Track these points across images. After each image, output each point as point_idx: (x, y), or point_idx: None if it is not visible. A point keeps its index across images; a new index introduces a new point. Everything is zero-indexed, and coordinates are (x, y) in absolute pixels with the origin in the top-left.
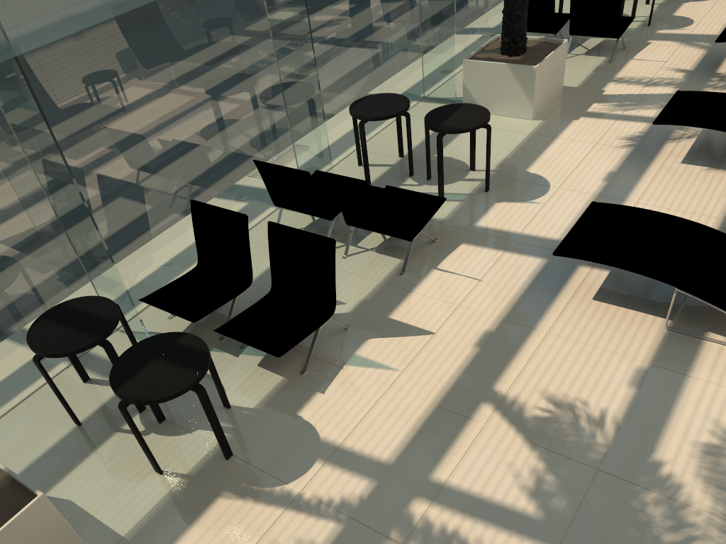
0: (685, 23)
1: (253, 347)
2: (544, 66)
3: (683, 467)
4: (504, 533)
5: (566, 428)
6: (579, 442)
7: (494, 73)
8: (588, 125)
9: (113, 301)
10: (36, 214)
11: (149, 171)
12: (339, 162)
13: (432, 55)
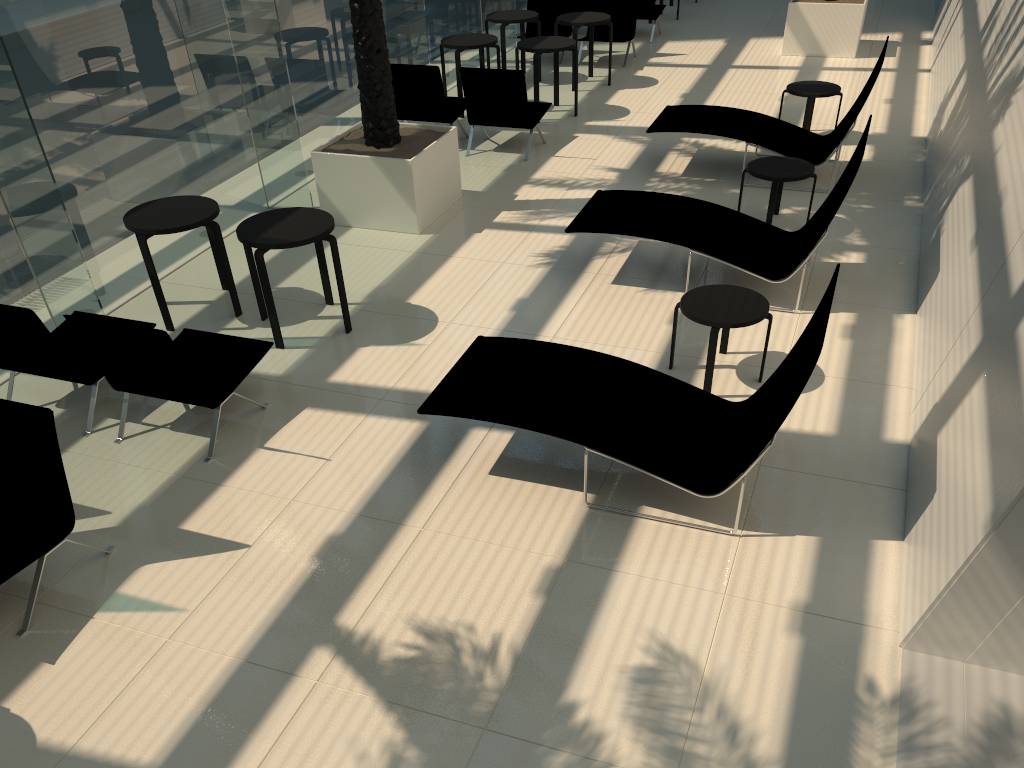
0: (620, 113)
1: None
2: (425, 160)
3: (605, 707)
4: None
5: (442, 671)
6: (459, 689)
7: (357, 170)
8: (494, 239)
9: None
10: None
11: None
12: (129, 301)
13: (269, 147)
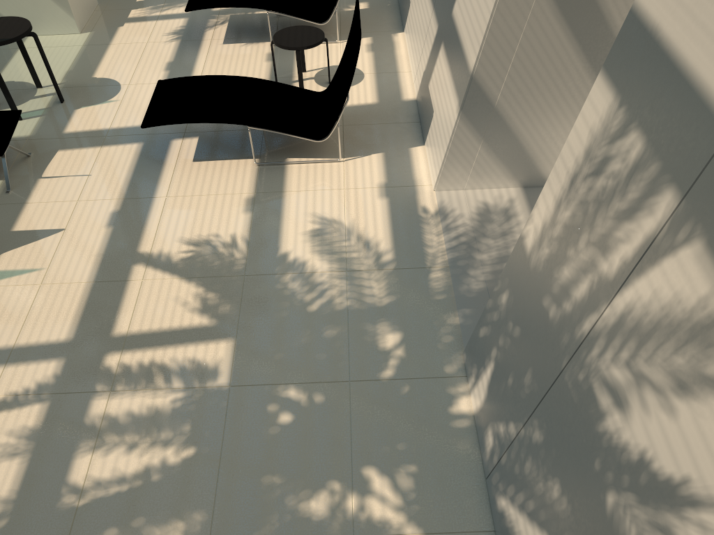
0: None
1: None
2: None
3: (302, 250)
4: (192, 346)
5: (210, 258)
6: (223, 263)
7: None
8: (135, 29)
9: None
10: None
11: None
12: None
13: None
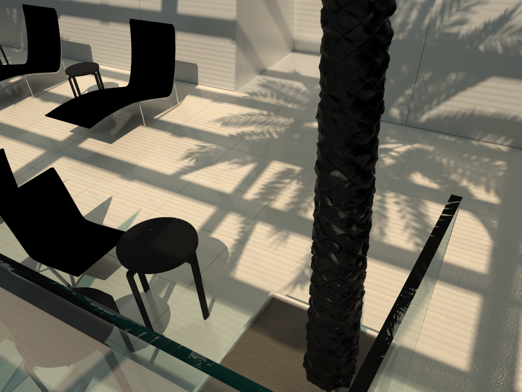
0: None
1: (113, 247)
2: None
3: (233, 130)
4: (265, 172)
5: (205, 155)
6: (214, 152)
7: None
8: None
9: None
10: None
11: None
12: None
13: None
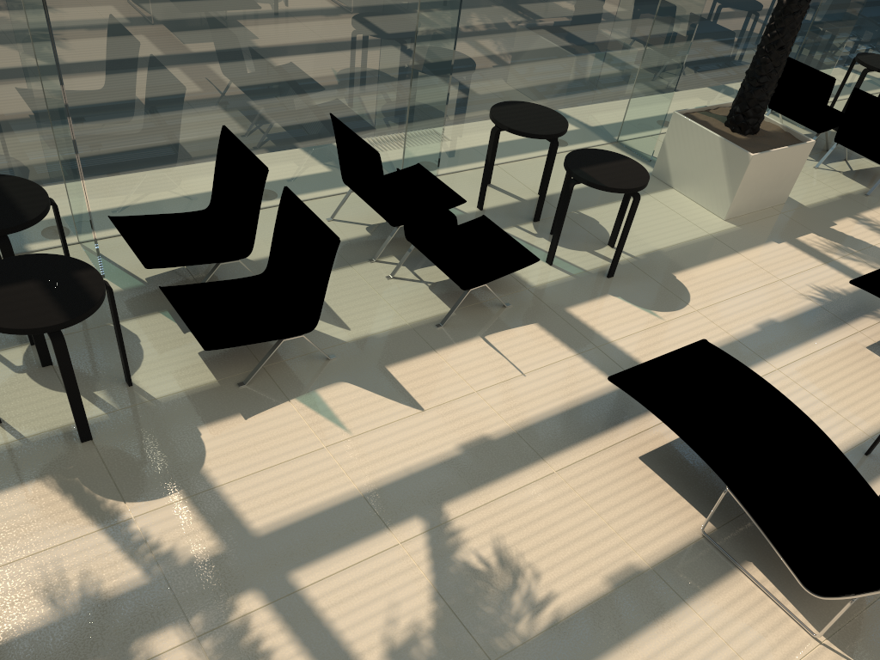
0: None
1: (186, 326)
2: (766, 159)
3: None
4: None
5: (492, 595)
6: (494, 618)
7: (702, 143)
8: (786, 255)
9: (76, 204)
10: (9, 56)
11: (189, 69)
12: (465, 170)
13: (644, 92)
